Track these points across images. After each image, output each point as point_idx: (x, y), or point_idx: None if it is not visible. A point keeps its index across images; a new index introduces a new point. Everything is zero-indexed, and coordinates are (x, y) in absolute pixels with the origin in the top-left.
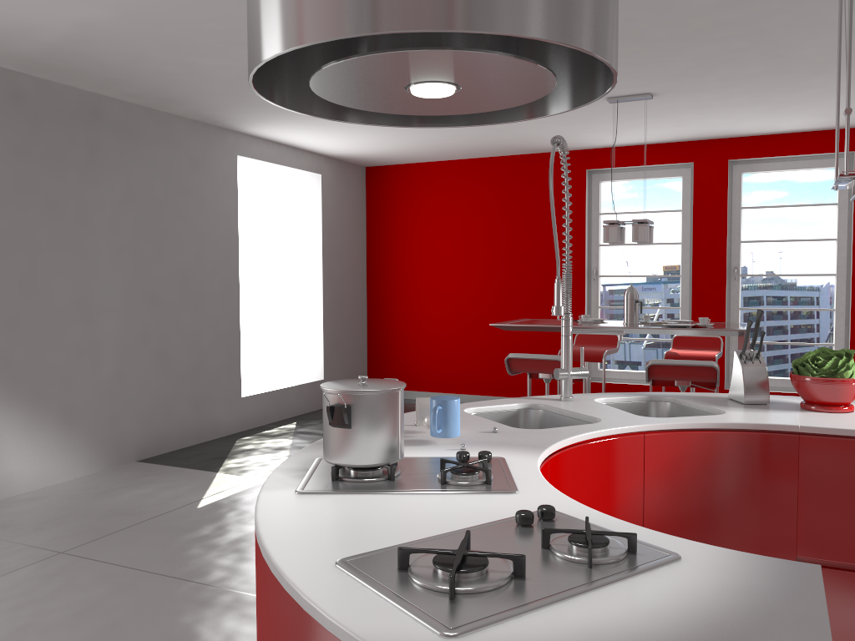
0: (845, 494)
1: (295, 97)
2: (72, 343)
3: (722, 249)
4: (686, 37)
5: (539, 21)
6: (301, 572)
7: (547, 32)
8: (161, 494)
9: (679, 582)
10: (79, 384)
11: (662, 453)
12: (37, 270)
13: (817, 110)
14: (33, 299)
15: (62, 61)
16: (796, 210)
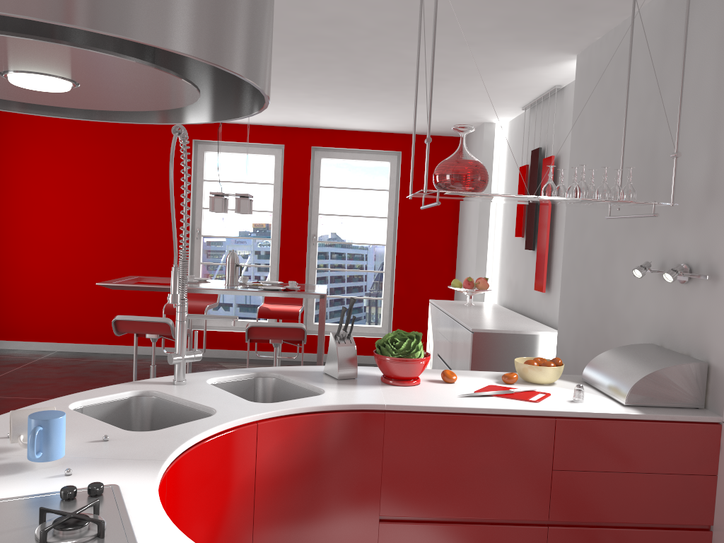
0: (417, 459)
1: None
2: None
3: (305, 219)
4: (290, 43)
5: (193, 34)
6: None
7: (202, 49)
8: None
9: None
10: None
11: (273, 439)
12: None
13: (379, 117)
14: None
15: None
16: (360, 192)
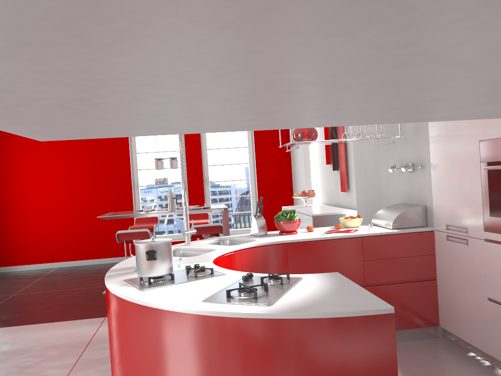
0: (303, 263)
1: None
2: None
3: (200, 169)
4: None
5: None
6: (195, 306)
7: None
8: None
9: (309, 282)
10: None
11: (240, 259)
12: None
13: None
14: None
15: None
16: (231, 150)
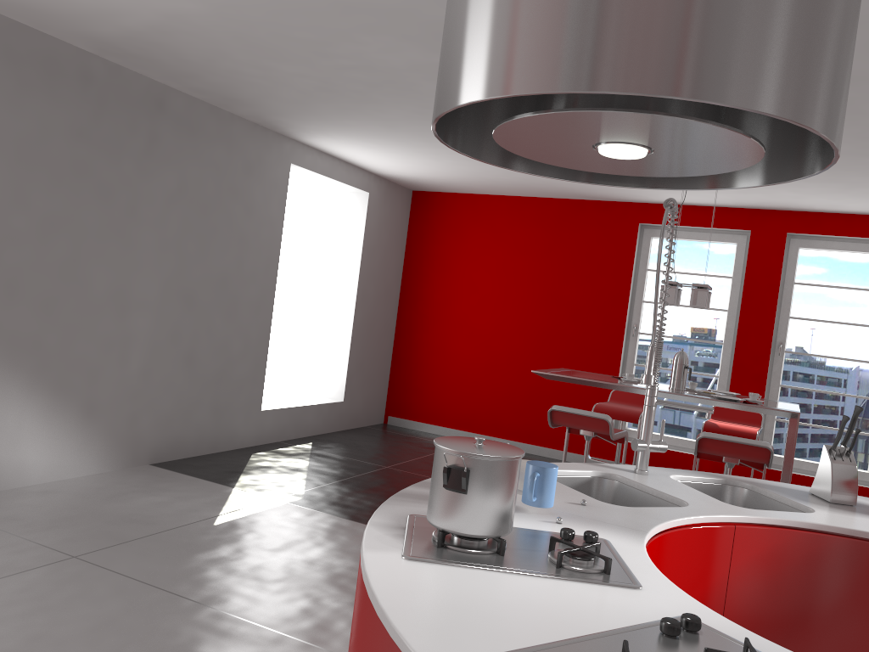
0: None
1: (459, 135)
2: (103, 335)
3: (770, 322)
4: None
5: (793, 102)
6: None
7: (798, 114)
8: (176, 504)
9: None
10: (105, 378)
11: (751, 548)
12: (80, 257)
13: None
14: (72, 285)
15: (139, 48)
16: (851, 293)
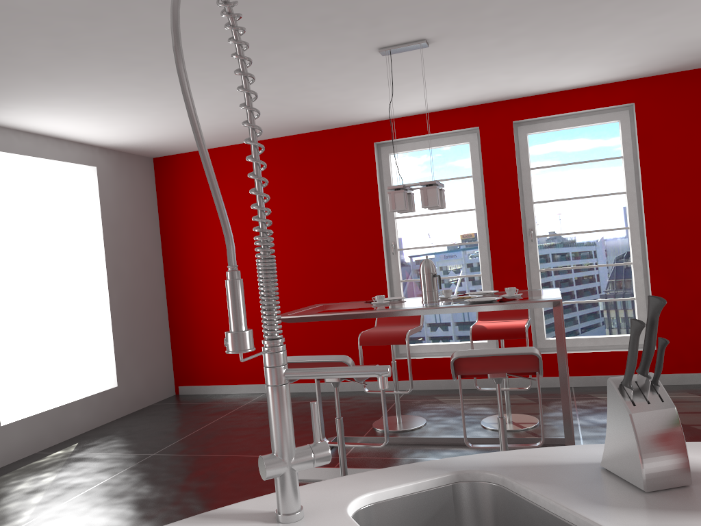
0: None
1: None
2: None
3: (516, 211)
4: None
5: None
6: None
7: None
8: None
9: None
10: None
11: None
12: None
13: (599, 57)
14: None
15: None
16: (584, 167)
